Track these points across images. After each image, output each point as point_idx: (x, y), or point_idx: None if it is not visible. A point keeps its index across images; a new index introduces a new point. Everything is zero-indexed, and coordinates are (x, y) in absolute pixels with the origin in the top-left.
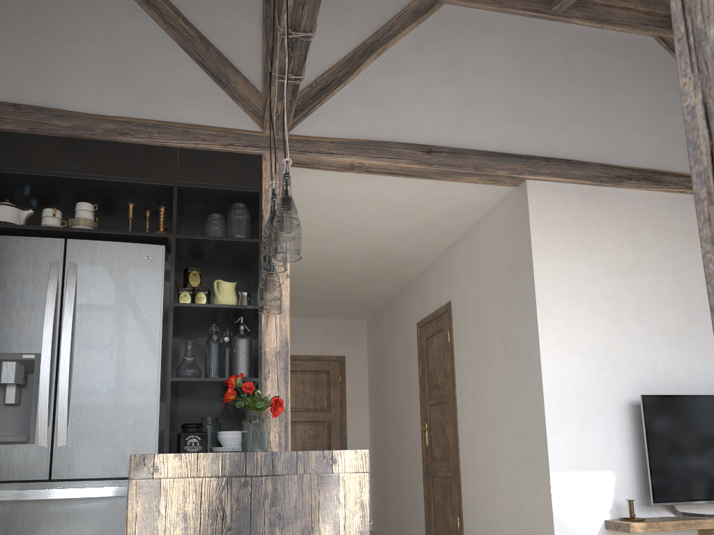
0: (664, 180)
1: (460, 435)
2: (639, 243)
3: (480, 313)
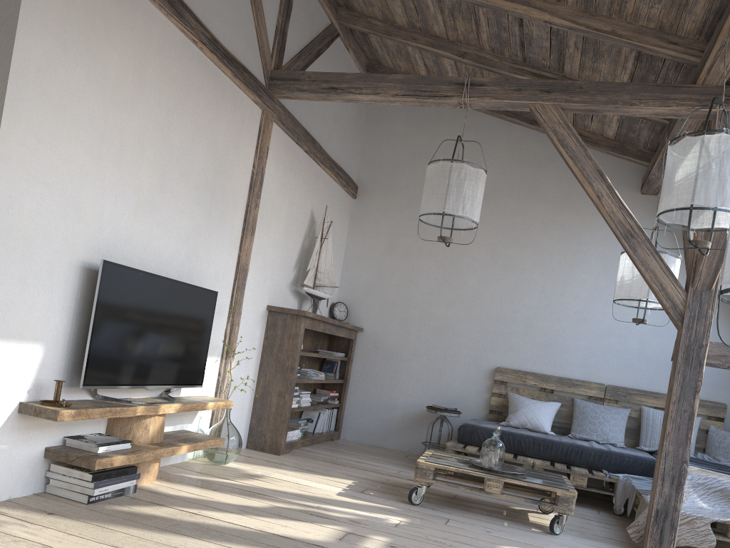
0: (185, 17)
1: None
2: (142, 76)
3: None
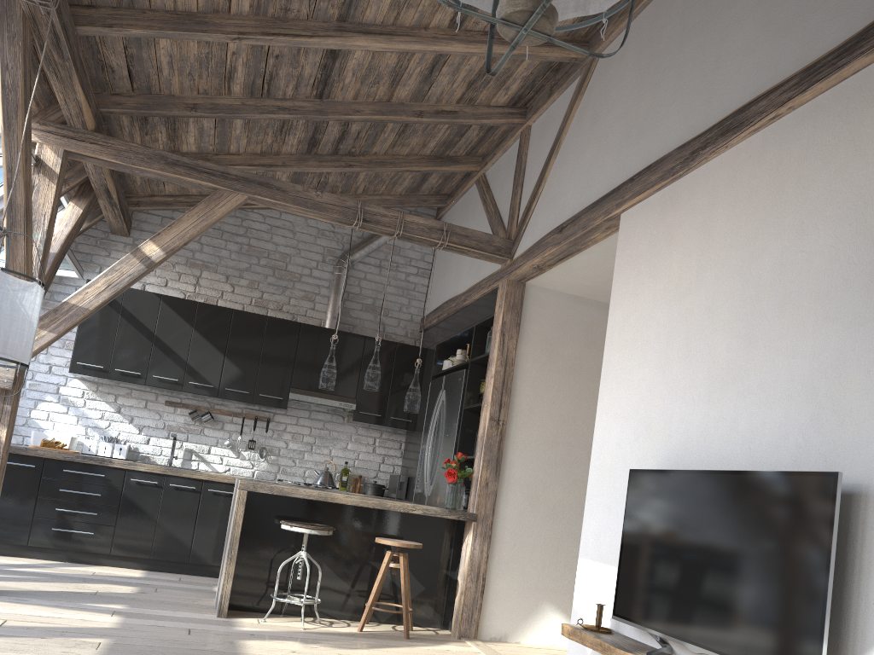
0: (747, 117)
1: None
2: (706, 240)
3: None
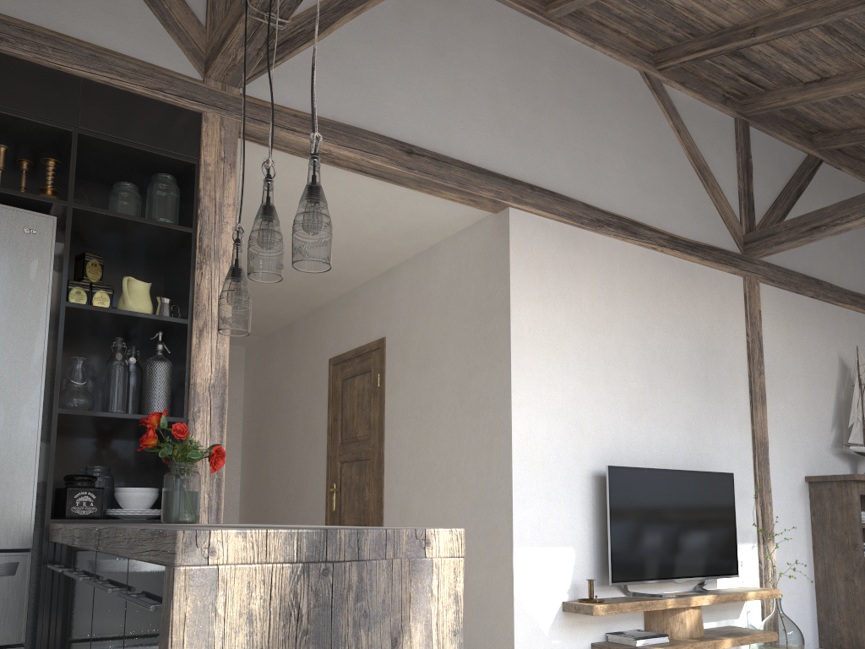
0: (640, 233)
1: (387, 500)
2: (612, 298)
3: (428, 356)
